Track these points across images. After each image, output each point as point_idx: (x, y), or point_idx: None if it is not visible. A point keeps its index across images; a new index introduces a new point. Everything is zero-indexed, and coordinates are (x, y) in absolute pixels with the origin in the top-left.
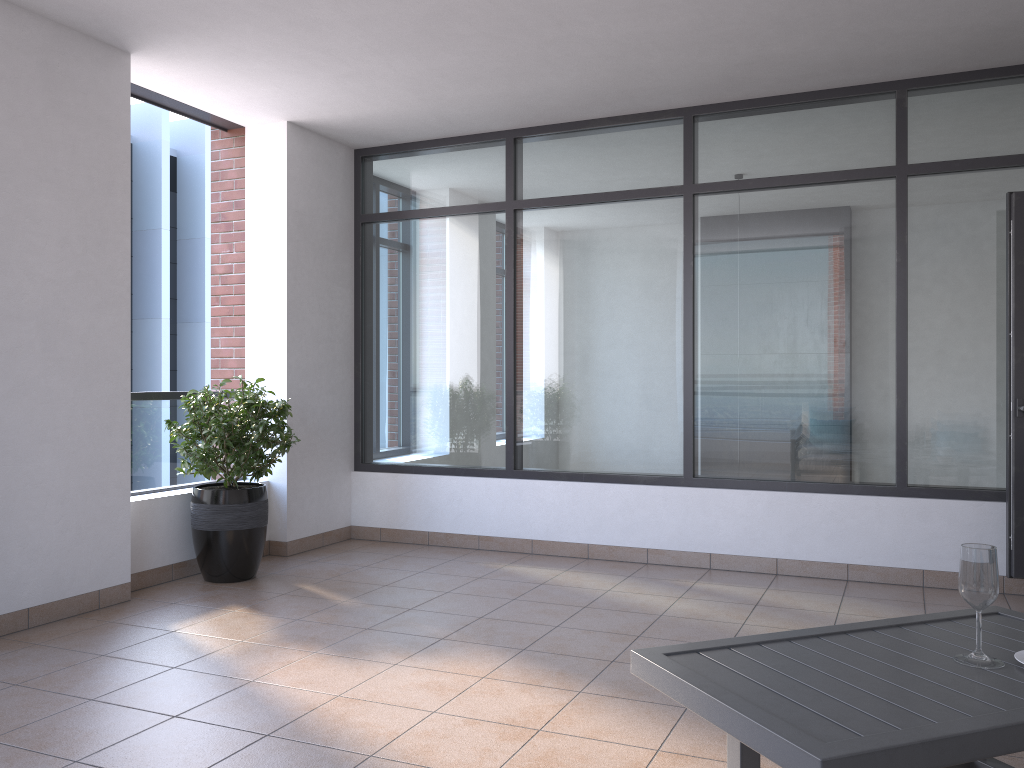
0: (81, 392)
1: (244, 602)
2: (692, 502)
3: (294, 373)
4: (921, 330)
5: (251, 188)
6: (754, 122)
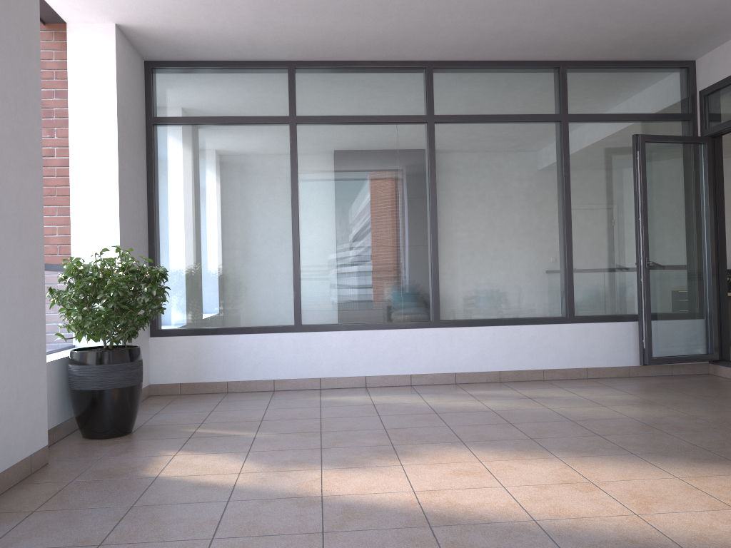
0: (17, 253)
1: (169, 448)
2: (442, 338)
3: (123, 249)
4: (578, 218)
5: (75, 80)
6: (473, 76)
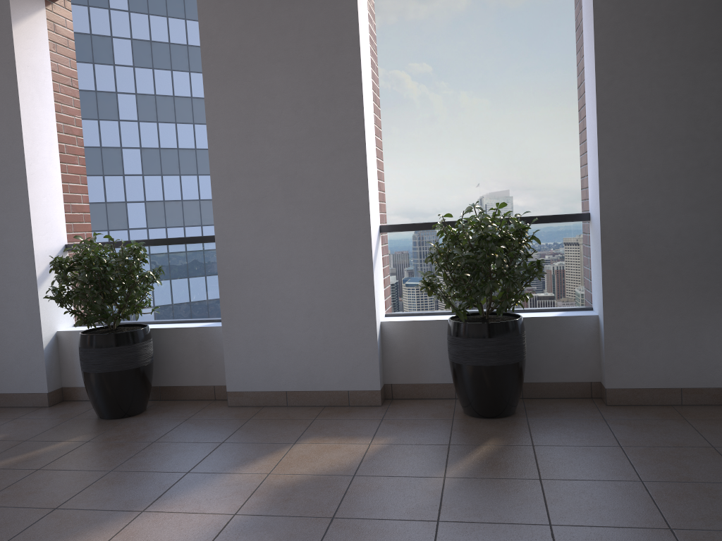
0: (320, 228)
1: (403, 439)
2: None
3: (614, 190)
4: None
5: None
6: None
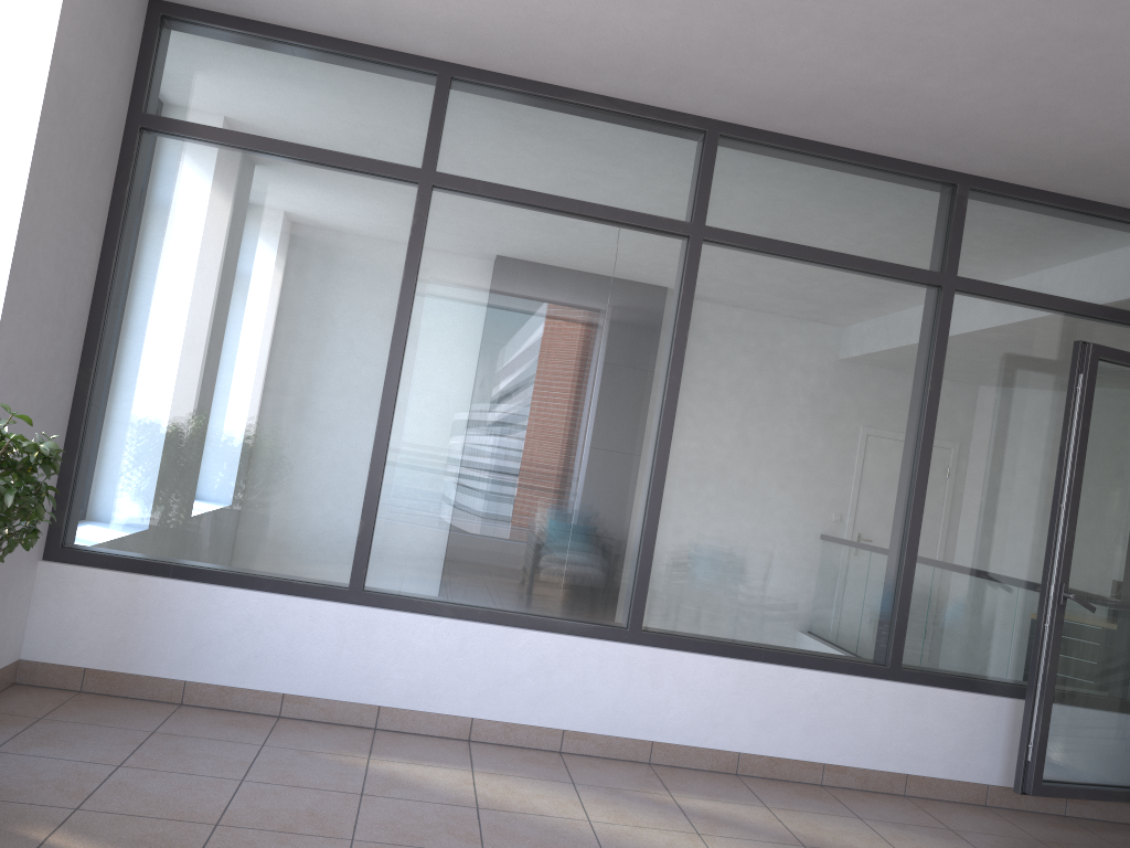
0: None
1: None
2: (639, 667)
3: (0, 373)
4: (940, 478)
5: None
6: (793, 168)
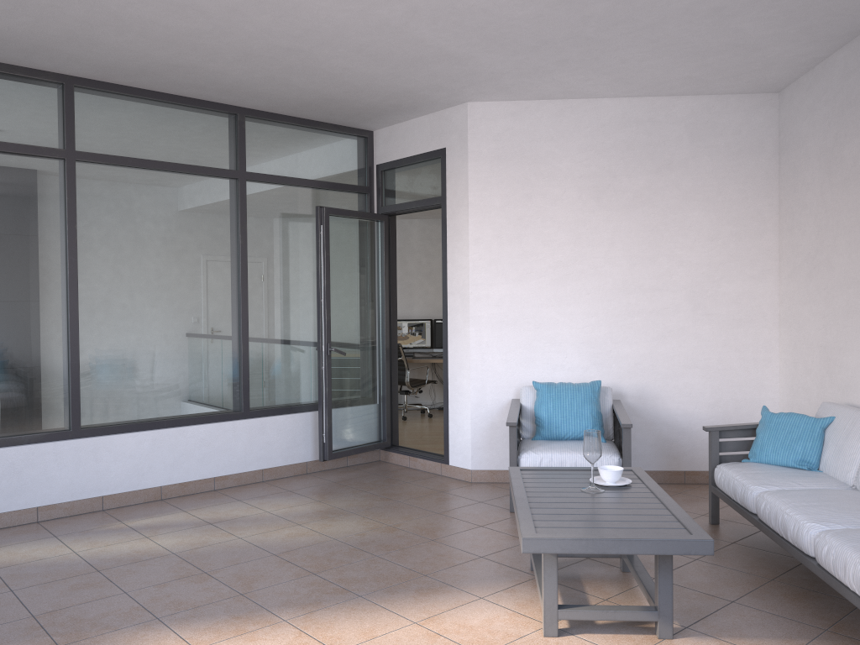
0: None
1: None
2: (84, 452)
3: None
4: (255, 295)
5: None
6: (131, 107)
